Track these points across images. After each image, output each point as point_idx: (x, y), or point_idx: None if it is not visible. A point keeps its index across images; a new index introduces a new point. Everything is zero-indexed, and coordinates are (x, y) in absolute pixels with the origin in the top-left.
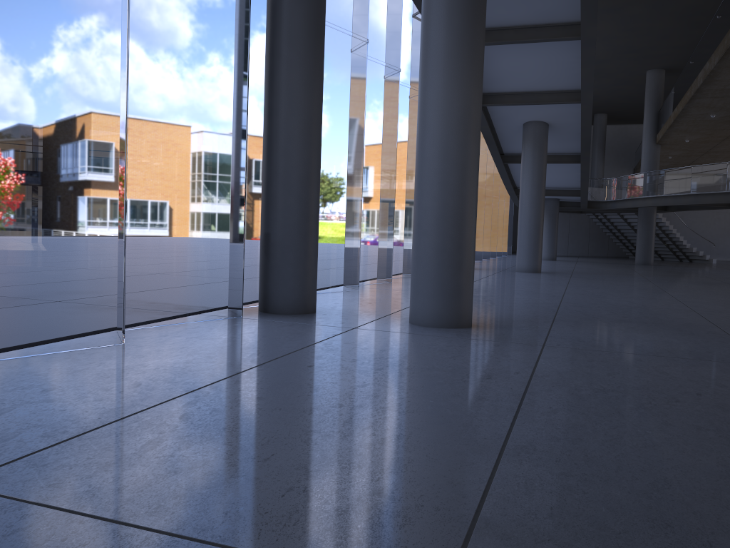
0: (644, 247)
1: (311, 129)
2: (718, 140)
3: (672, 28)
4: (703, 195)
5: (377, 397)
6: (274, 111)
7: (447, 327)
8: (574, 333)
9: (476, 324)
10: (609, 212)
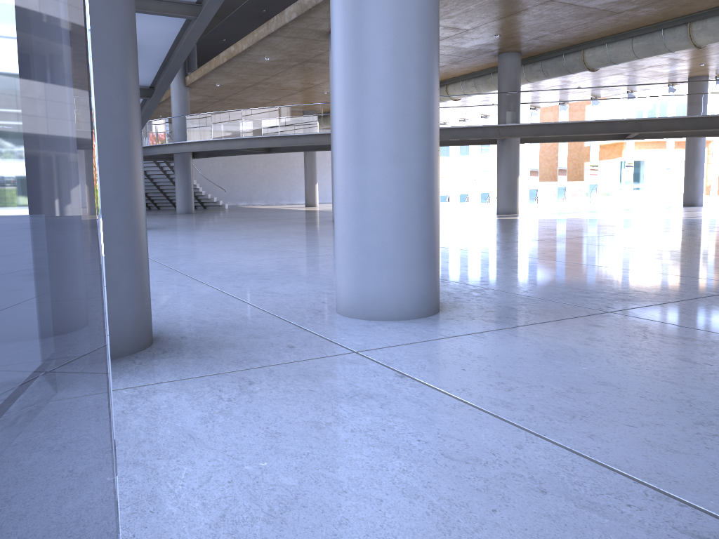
0: (185, 196)
1: None
2: (244, 87)
3: None
4: (257, 139)
5: None
6: None
7: (432, 313)
8: (532, 289)
9: None
10: None
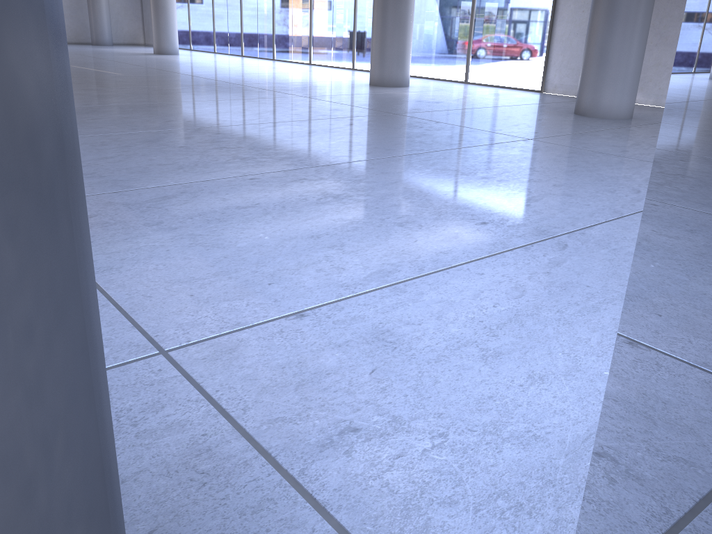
0: None
1: None
2: None
3: None
4: None
5: (458, 181)
6: None
7: None
8: None
9: None
10: None
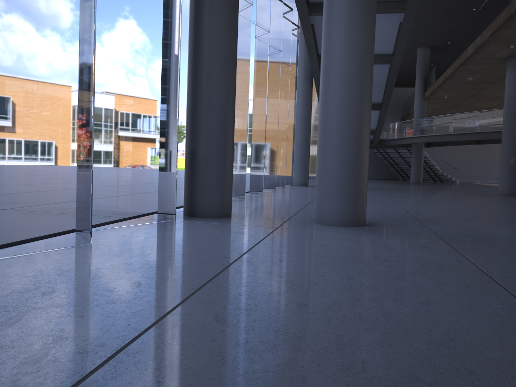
0: (416, 172)
1: (230, 62)
2: (466, 97)
3: (441, 16)
4: (462, 134)
5: (378, 289)
6: (199, 46)
7: (350, 225)
8: (449, 229)
9: (367, 223)
10: (388, 147)
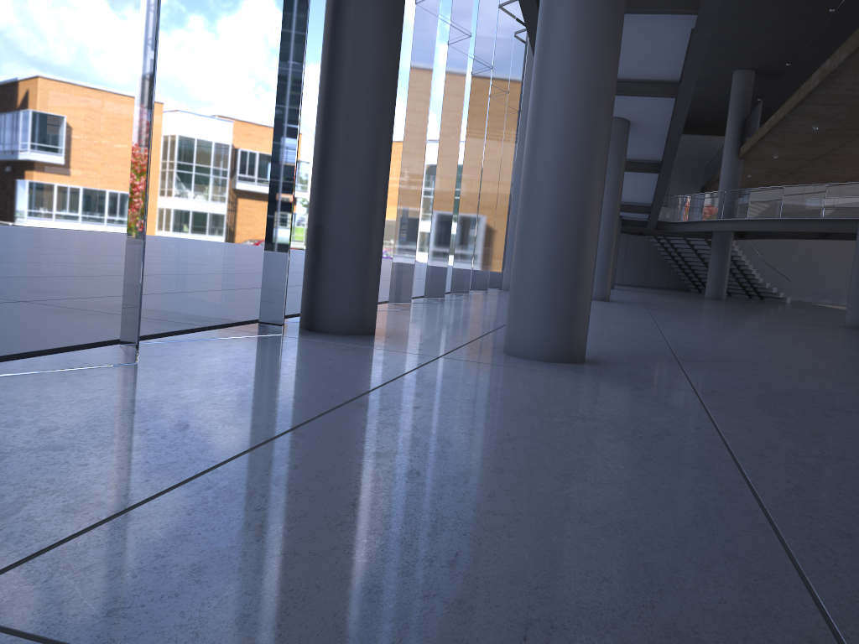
0: (716, 279)
1: (385, 89)
2: (811, 159)
3: (775, 19)
4: (795, 221)
5: (543, 459)
6: (337, 61)
7: (557, 361)
8: (718, 377)
9: (588, 359)
10: (674, 236)
